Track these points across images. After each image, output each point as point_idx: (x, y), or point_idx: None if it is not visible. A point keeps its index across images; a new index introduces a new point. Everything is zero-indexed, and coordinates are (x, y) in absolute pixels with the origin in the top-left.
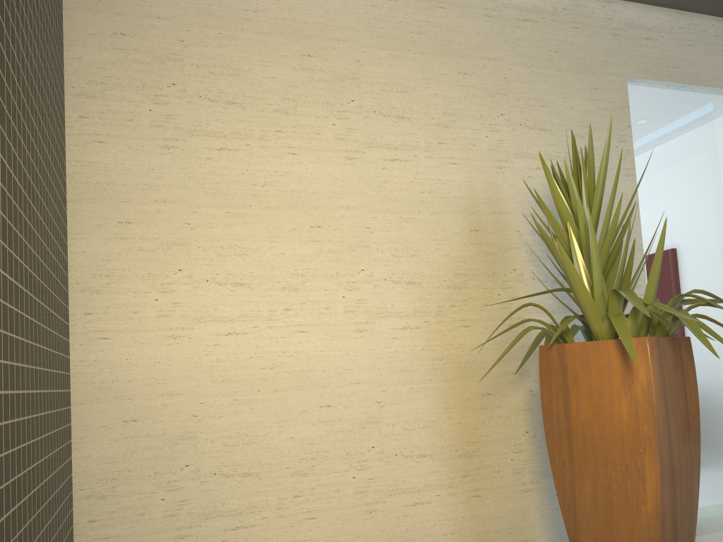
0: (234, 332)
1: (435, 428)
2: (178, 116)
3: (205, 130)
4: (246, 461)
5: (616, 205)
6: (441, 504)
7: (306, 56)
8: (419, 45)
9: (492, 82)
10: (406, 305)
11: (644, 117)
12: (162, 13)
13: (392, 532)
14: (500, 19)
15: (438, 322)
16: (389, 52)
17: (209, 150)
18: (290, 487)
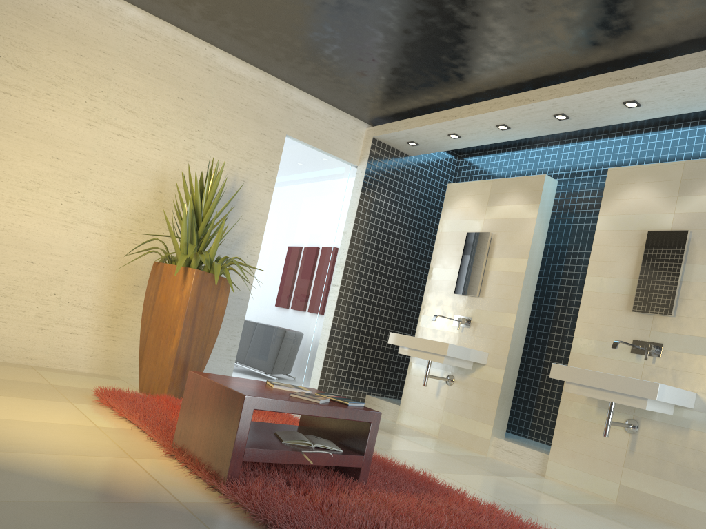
0: None
1: (98, 295)
2: None
3: None
4: None
5: (255, 205)
6: (89, 338)
7: (80, 55)
8: (157, 73)
9: (198, 110)
10: (101, 221)
11: (291, 161)
12: None
13: (53, 344)
14: (215, 74)
15: (119, 237)
16: (136, 70)
17: None
18: None
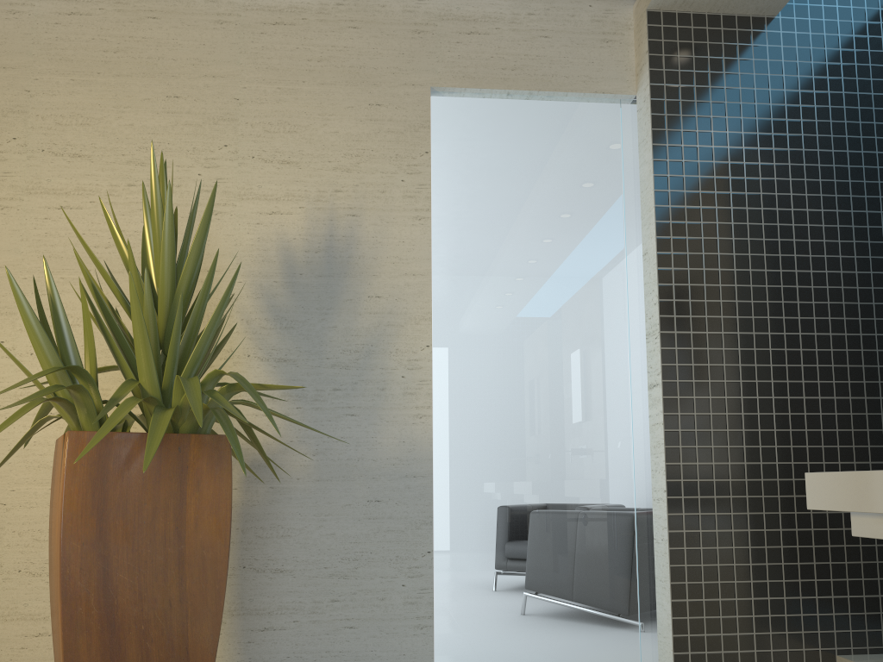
0: None
1: None
2: None
3: None
4: None
5: (393, 259)
6: None
7: None
8: (115, 66)
9: (216, 106)
10: None
11: (462, 139)
12: None
13: None
14: (237, 25)
15: None
16: (72, 77)
17: None
18: None
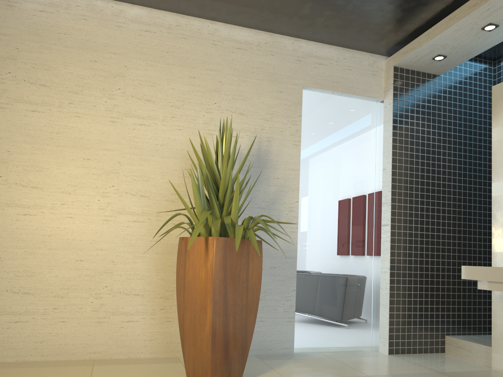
0: (29, 213)
1: (147, 280)
2: (10, 90)
3: (25, 99)
4: (27, 285)
5: (285, 162)
6: (145, 323)
7: (93, 61)
8: (166, 59)
9: (211, 84)
10: (138, 208)
11: (313, 111)
12: (7, 32)
13: (112, 335)
14: (222, 47)
15: (157, 220)
16: (146, 62)
17: (26, 111)
18: (52, 303)
